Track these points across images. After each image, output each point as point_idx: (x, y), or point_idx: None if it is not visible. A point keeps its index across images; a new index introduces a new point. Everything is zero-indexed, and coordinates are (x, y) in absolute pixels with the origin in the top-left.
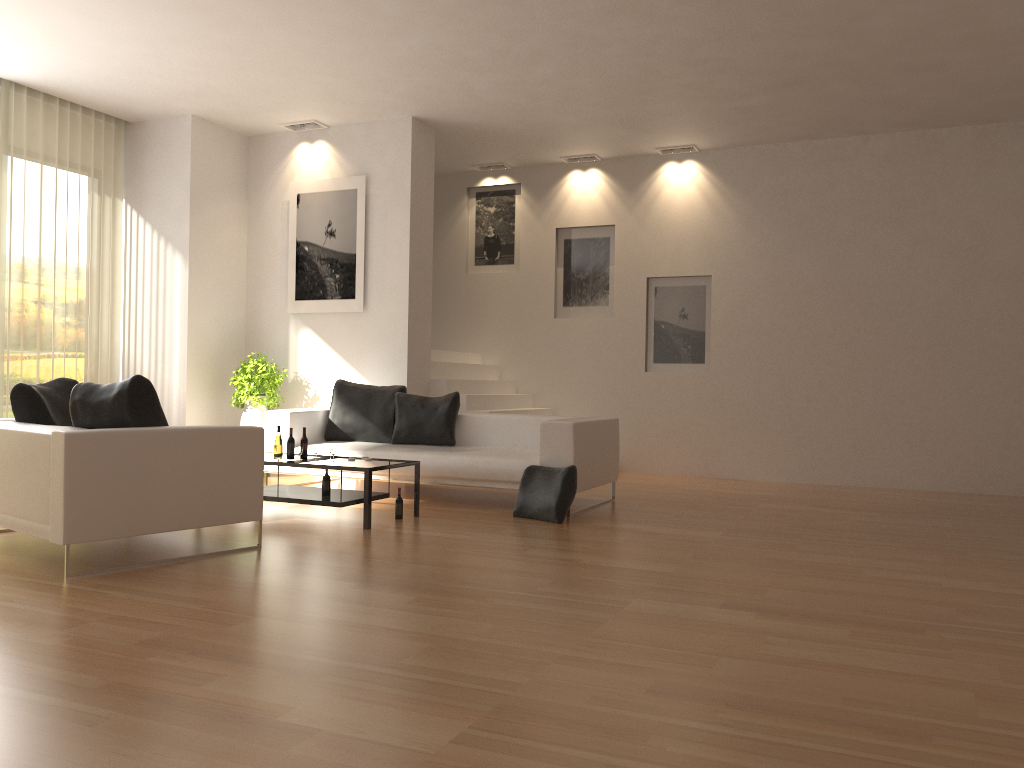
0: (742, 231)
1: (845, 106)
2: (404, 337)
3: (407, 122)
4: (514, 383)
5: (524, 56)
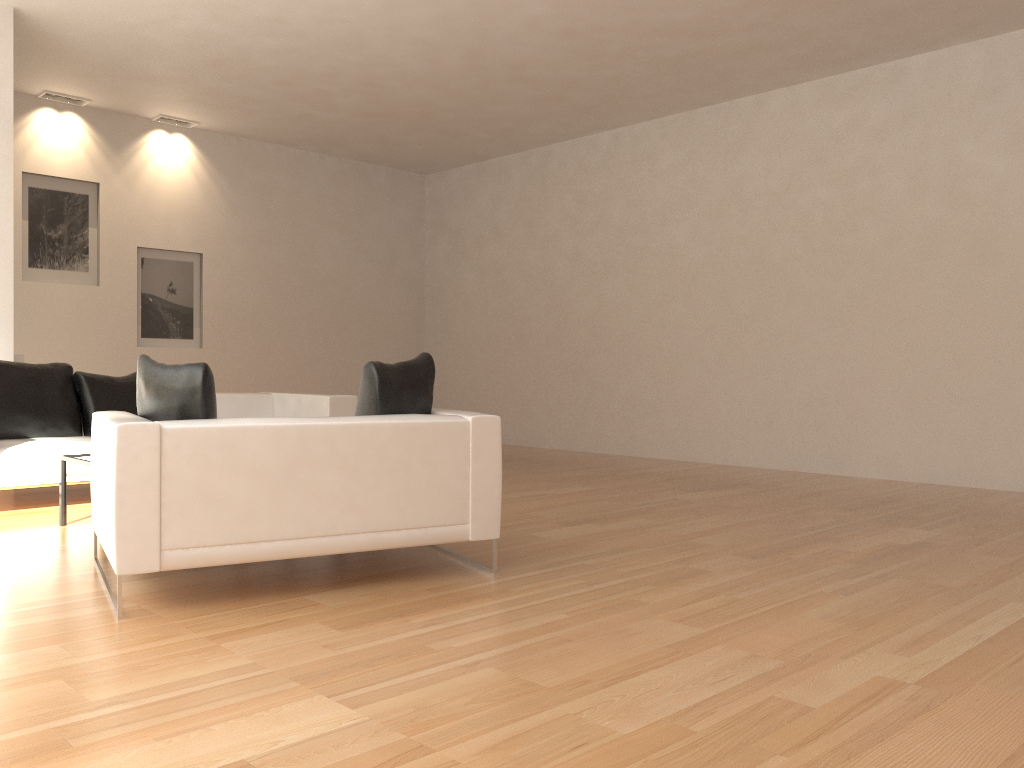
0: (230, 215)
1: (363, 136)
2: (8, 299)
3: (6, 12)
4: None
5: (286, 29)
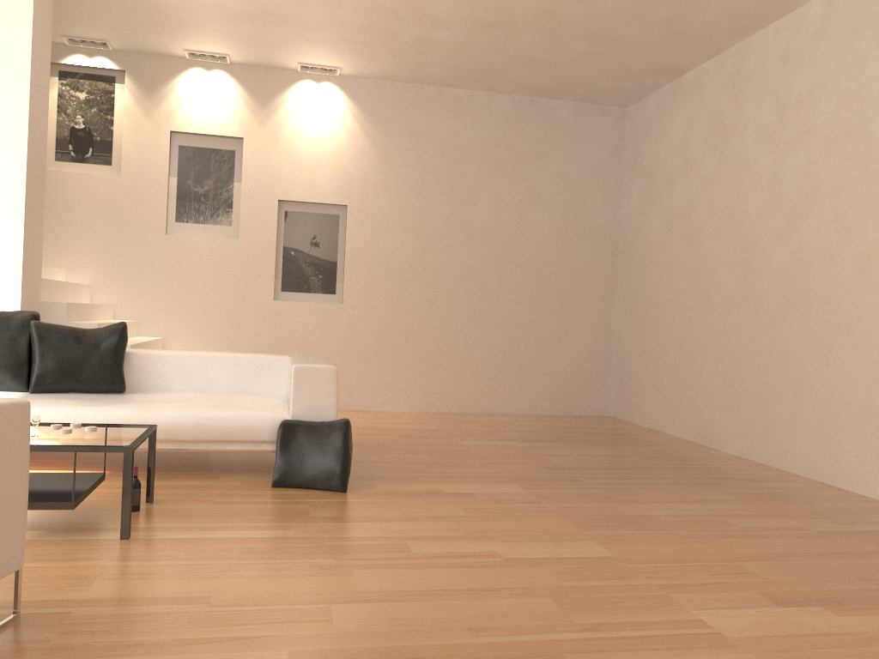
0: (379, 164)
1: (508, 60)
2: (17, 244)
3: None
4: (112, 307)
5: None
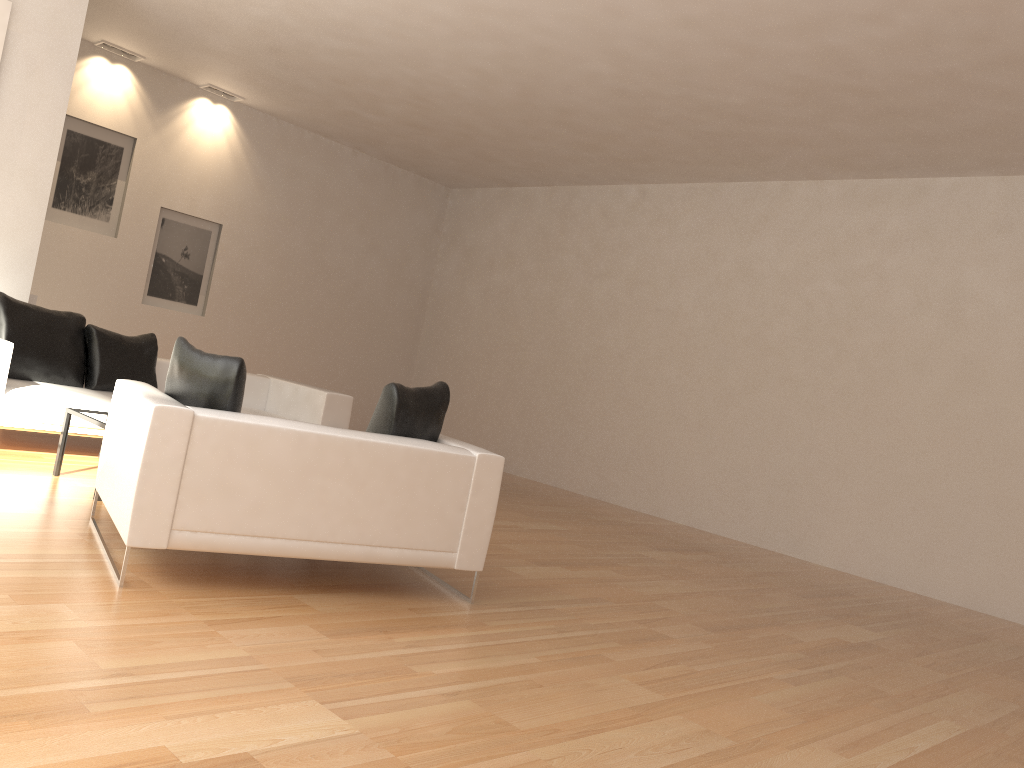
0: (256, 193)
1: (400, 142)
2: (35, 241)
3: None
4: None
5: (354, 35)
